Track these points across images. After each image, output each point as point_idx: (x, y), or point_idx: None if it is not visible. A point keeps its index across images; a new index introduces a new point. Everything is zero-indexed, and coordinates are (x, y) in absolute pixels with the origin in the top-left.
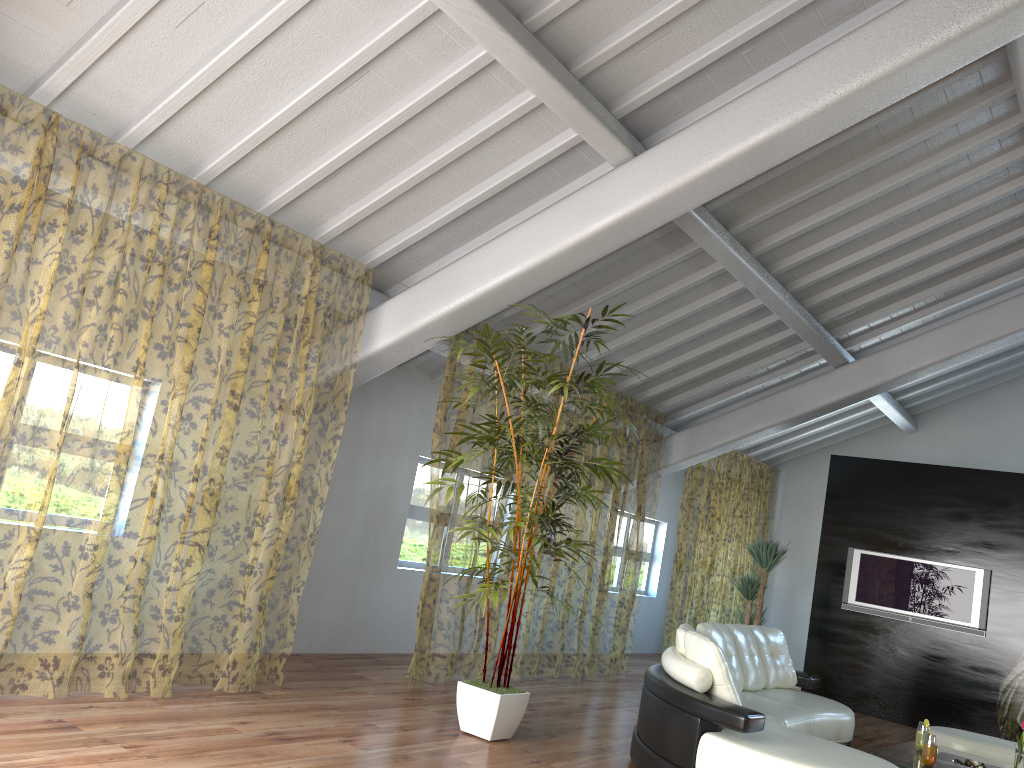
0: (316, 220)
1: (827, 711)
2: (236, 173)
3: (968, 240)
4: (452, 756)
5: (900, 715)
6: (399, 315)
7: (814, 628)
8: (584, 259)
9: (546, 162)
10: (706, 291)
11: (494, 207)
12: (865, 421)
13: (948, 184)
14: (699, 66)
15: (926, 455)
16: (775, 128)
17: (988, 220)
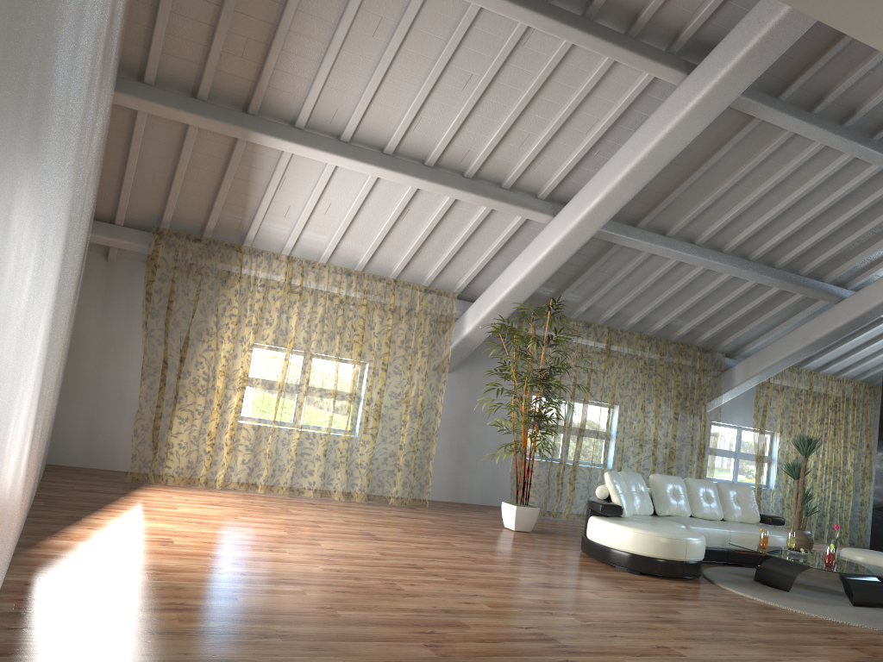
0: (422, 273)
1: (751, 530)
2: (375, 261)
3: (882, 202)
4: (480, 530)
5: None
6: (473, 314)
7: (876, 504)
8: (545, 273)
9: (519, 226)
10: (688, 269)
11: (510, 250)
12: None
13: (816, 177)
14: (569, 167)
15: None
16: (600, 196)
17: (882, 188)
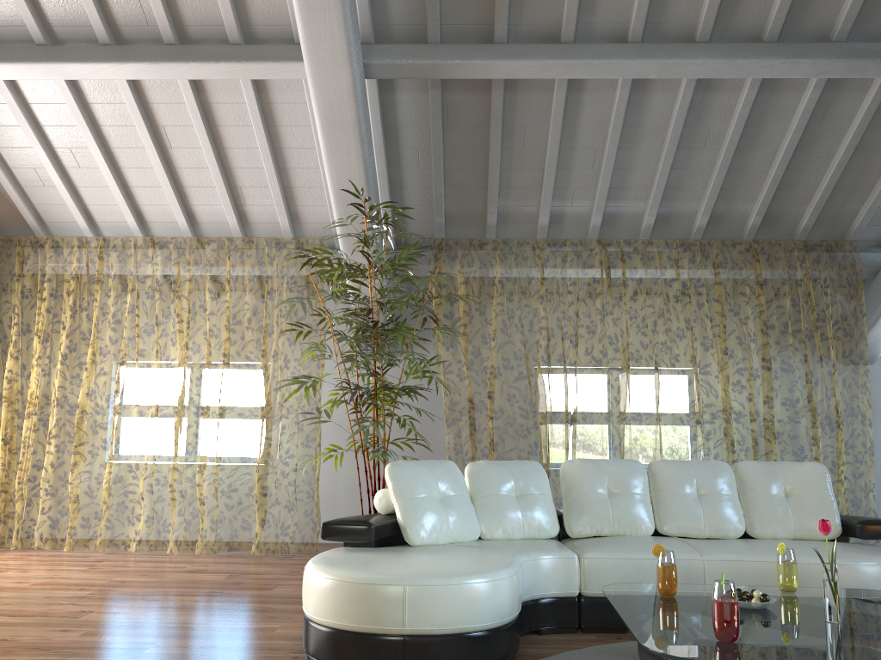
0: (275, 223)
1: (765, 555)
2: (202, 220)
3: None
4: (278, 586)
5: None
6: None
7: None
8: (353, 159)
9: None
10: (666, 99)
11: None
12: None
13: None
14: None
15: None
16: None
17: None
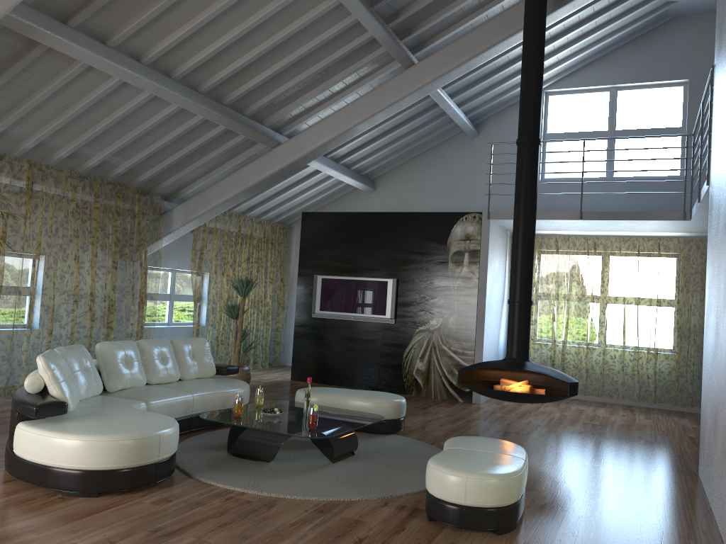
0: None
1: (213, 389)
2: None
3: (326, 46)
4: None
5: (349, 381)
6: None
7: (297, 332)
8: None
9: None
10: (130, 95)
11: None
12: (338, 186)
13: (276, 1)
14: None
15: (381, 206)
16: None
17: (330, 30)
